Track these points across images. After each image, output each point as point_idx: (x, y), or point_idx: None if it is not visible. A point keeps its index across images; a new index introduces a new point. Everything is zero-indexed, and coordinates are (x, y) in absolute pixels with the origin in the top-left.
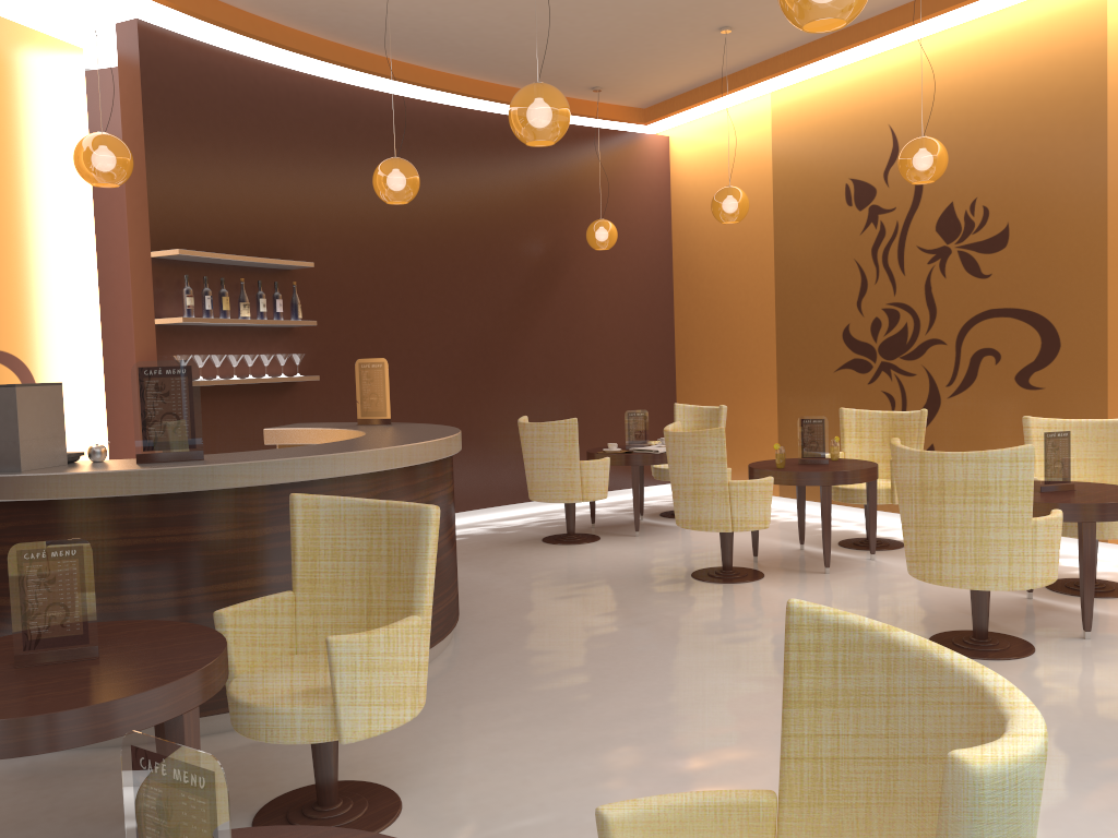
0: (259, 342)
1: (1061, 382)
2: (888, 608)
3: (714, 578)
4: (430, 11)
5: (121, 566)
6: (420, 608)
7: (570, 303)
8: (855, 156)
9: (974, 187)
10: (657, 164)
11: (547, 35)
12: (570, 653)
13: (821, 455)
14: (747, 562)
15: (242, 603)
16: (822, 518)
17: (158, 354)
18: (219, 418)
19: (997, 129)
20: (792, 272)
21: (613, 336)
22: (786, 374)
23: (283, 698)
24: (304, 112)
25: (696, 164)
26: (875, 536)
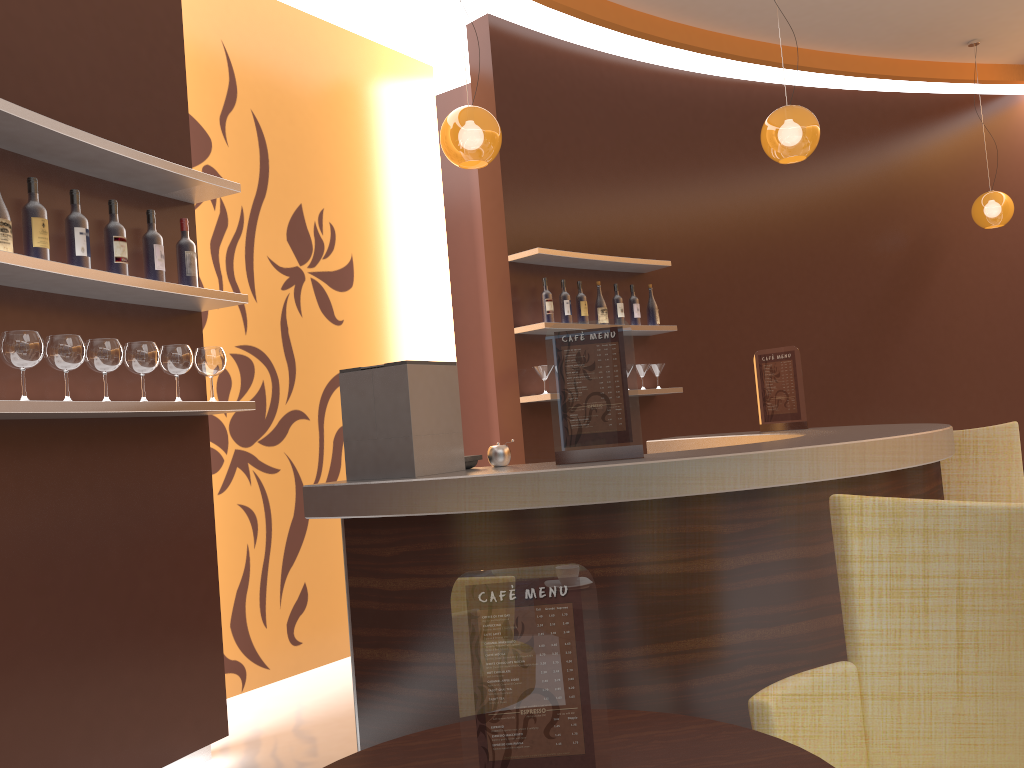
0: None
1: None
2: None
3: None
4: None
5: None
6: None
7: (949, 297)
8: None
9: None
10: None
11: None
12: None
13: None
14: None
15: (784, 684)
16: None
17: (518, 366)
18: None
19: None
20: None
21: (1003, 333)
22: None
23: None
24: (648, 104)
25: None
26: None
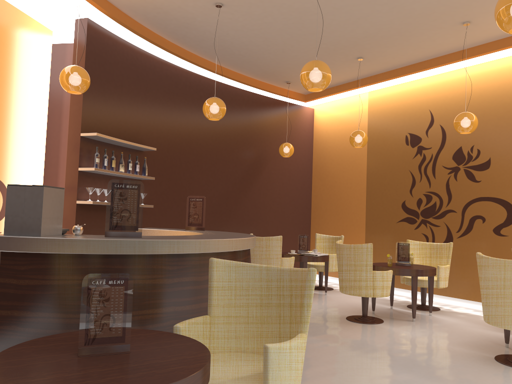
0: None
1: None
2: (459, 340)
3: (360, 321)
4: (228, 33)
5: None
6: (305, 329)
7: (266, 181)
8: (411, 123)
9: (472, 140)
10: (308, 120)
11: (277, 52)
12: (312, 358)
13: (407, 261)
14: (369, 313)
15: (186, 321)
16: (412, 293)
17: (78, 186)
18: (103, 222)
19: (485, 114)
20: (375, 174)
21: (284, 199)
22: (370, 223)
23: (227, 382)
24: (156, 76)
25: (327, 122)
26: (432, 303)
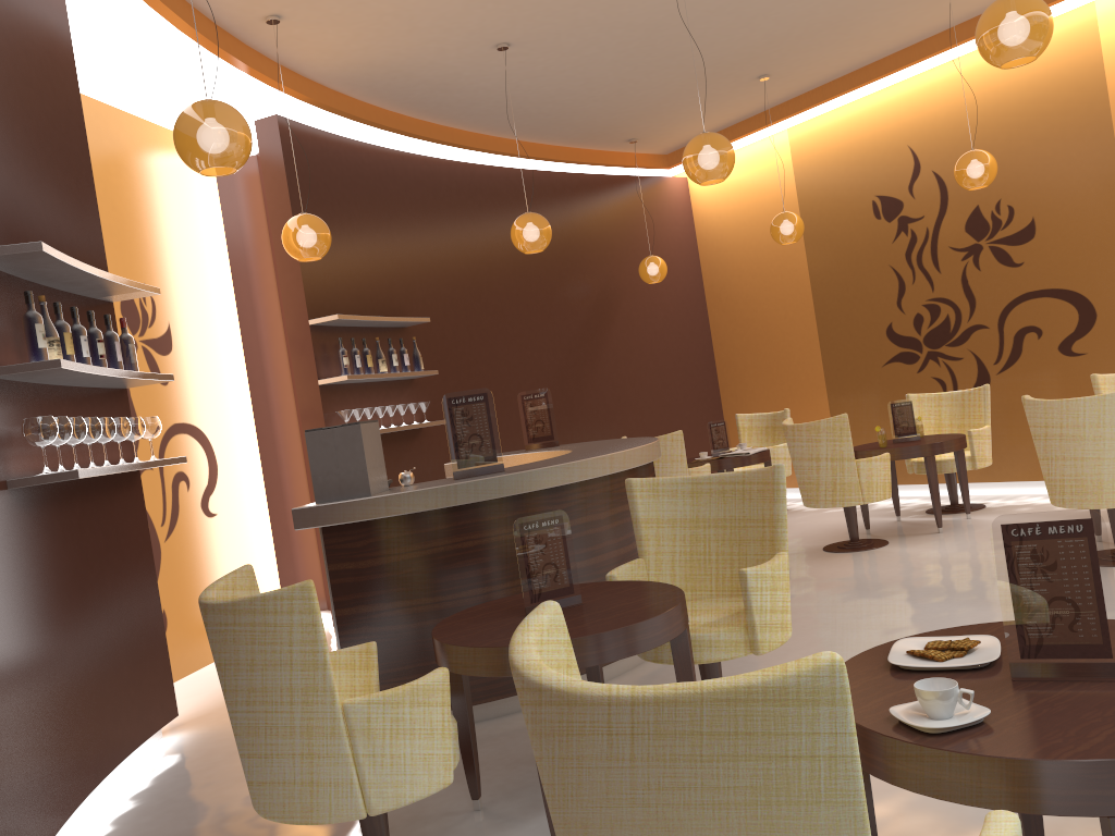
0: (391, 394)
1: (1102, 346)
2: None
3: (848, 549)
4: (519, 84)
5: (467, 565)
6: (784, 545)
7: (625, 335)
8: (878, 176)
9: (997, 190)
10: (681, 203)
11: (610, 96)
12: None
13: (913, 433)
14: (861, 535)
15: (617, 569)
16: (930, 485)
17: (324, 411)
18: None
19: (1011, 139)
20: (828, 283)
21: (664, 361)
22: (834, 375)
23: (698, 628)
24: (399, 185)
25: (718, 199)
26: (968, 497)
